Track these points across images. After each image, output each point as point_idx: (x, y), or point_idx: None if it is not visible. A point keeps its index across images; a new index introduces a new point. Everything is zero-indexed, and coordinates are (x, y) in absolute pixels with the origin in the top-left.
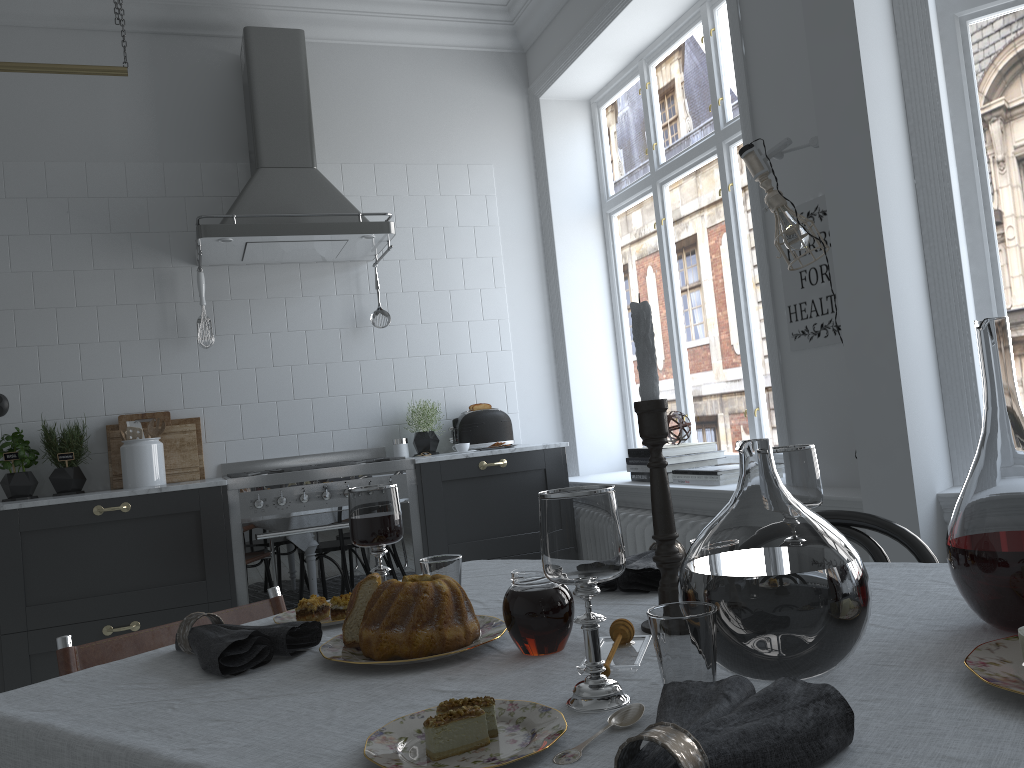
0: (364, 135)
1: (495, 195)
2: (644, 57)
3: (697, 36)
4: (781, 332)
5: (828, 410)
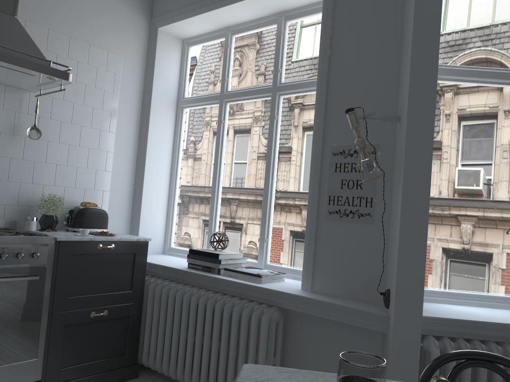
0: (46, 7)
1: (120, 75)
2: (231, 30)
3: (270, 31)
4: (320, 208)
5: (344, 256)
